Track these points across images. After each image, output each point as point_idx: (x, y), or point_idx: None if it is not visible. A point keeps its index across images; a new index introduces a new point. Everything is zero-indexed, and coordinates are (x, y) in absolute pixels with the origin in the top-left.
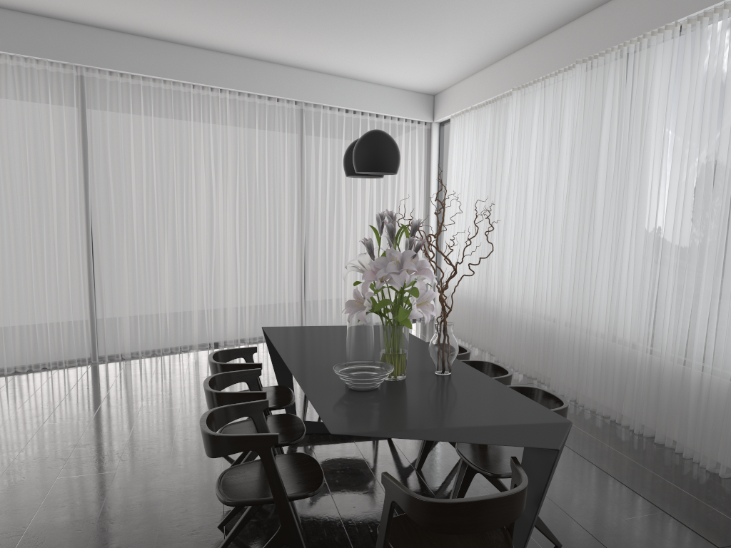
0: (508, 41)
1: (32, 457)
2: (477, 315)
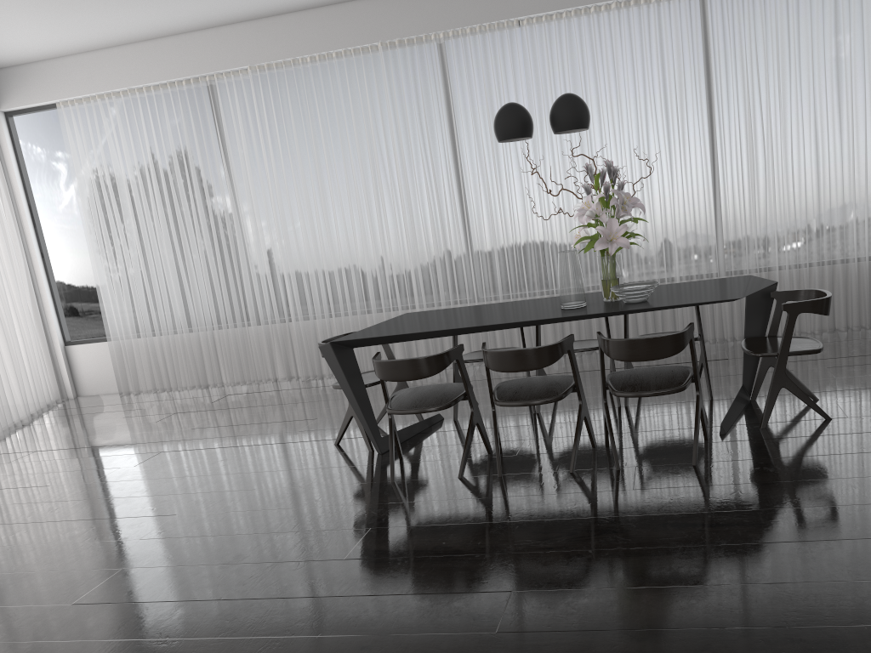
0: (254, 11)
1: (230, 588)
2: (235, 346)
